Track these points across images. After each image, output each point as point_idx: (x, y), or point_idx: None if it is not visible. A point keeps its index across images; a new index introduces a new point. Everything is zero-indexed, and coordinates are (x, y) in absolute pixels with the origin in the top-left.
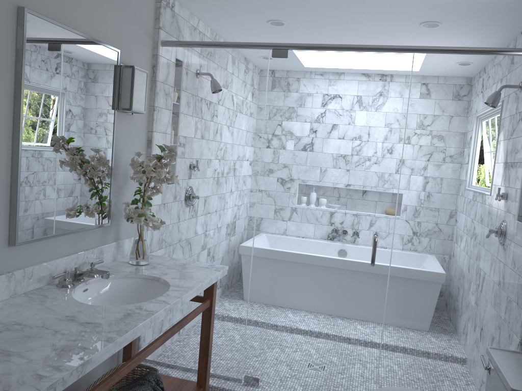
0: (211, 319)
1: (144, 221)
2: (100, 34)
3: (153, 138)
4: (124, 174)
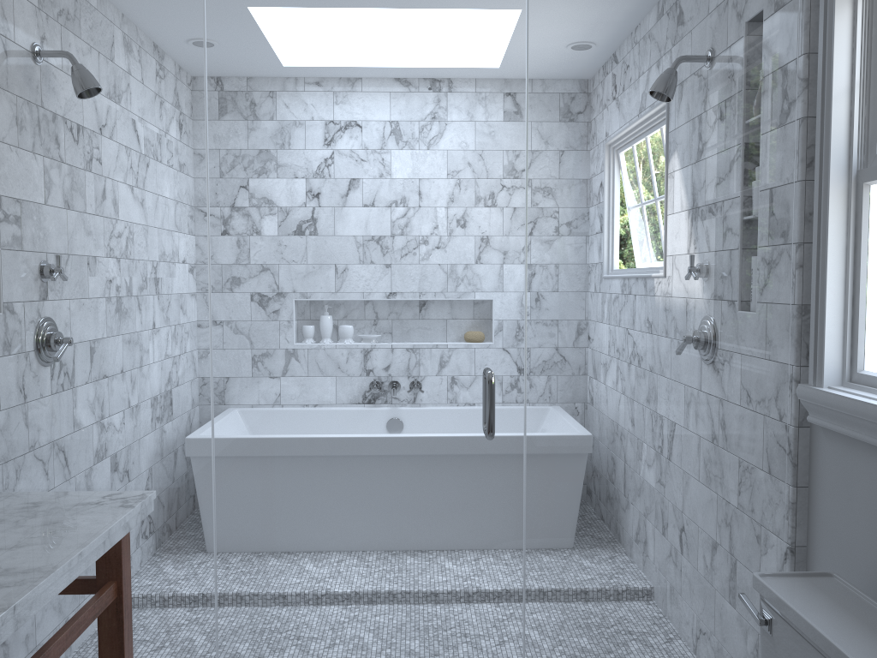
0: (125, 630)
1: None
2: None
3: None
4: None
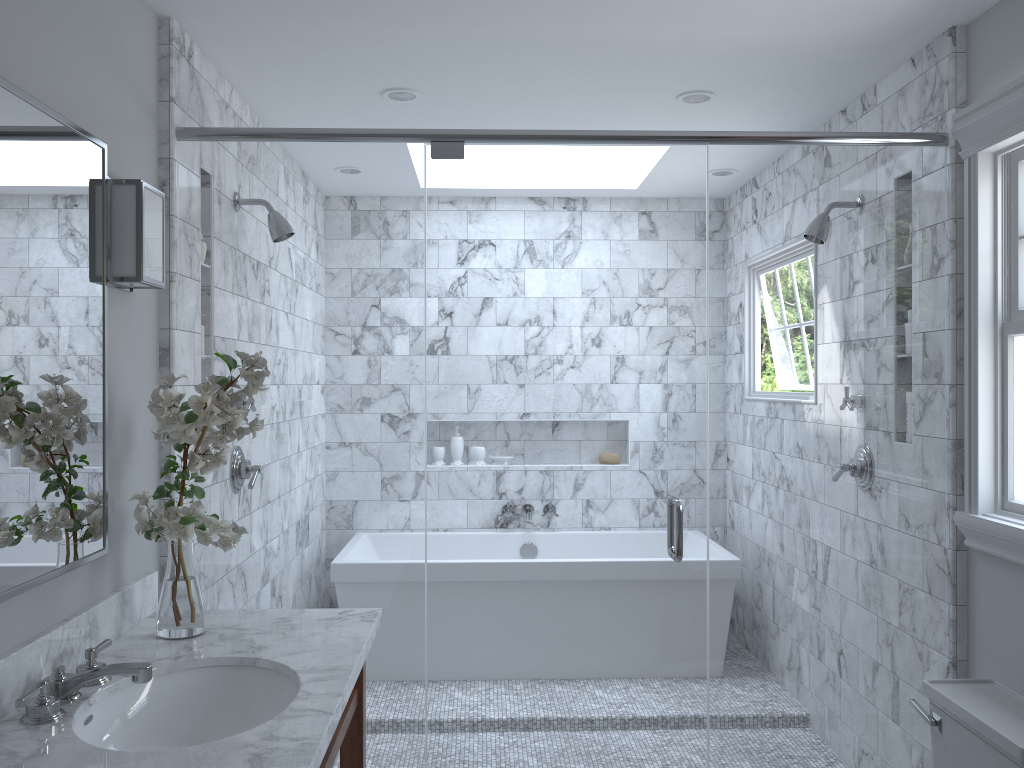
0: (363, 733)
1: (197, 532)
2: (66, 107)
3: (173, 343)
4: (123, 431)
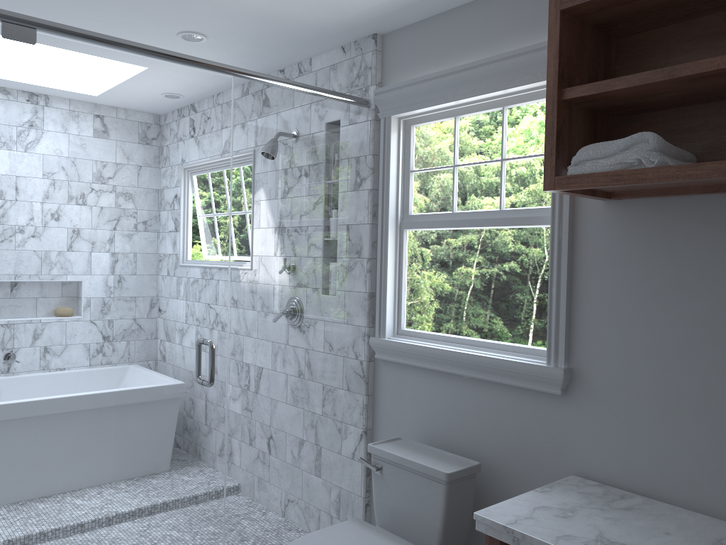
0: None
1: None
2: None
3: None
4: None
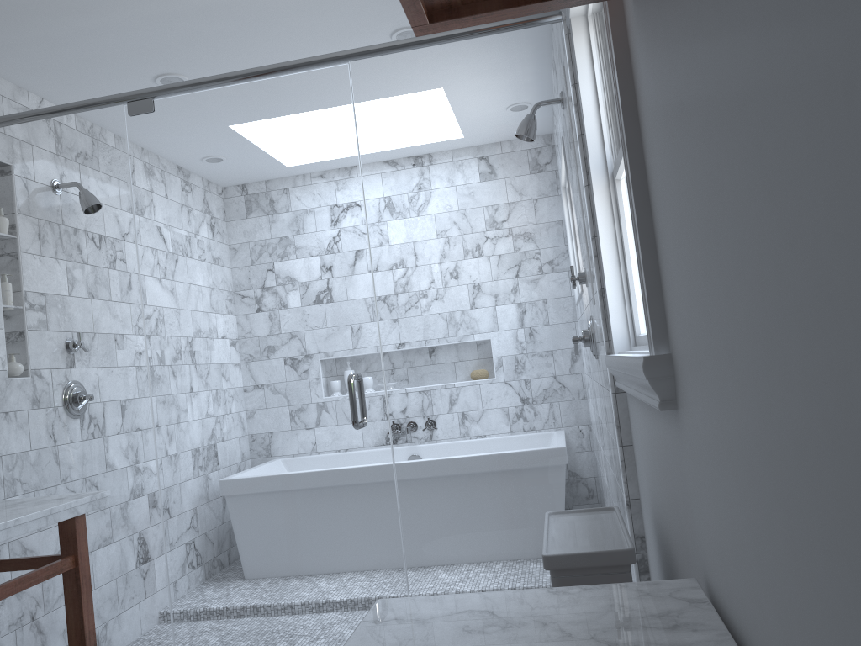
0: (83, 593)
1: None
2: None
3: None
4: None
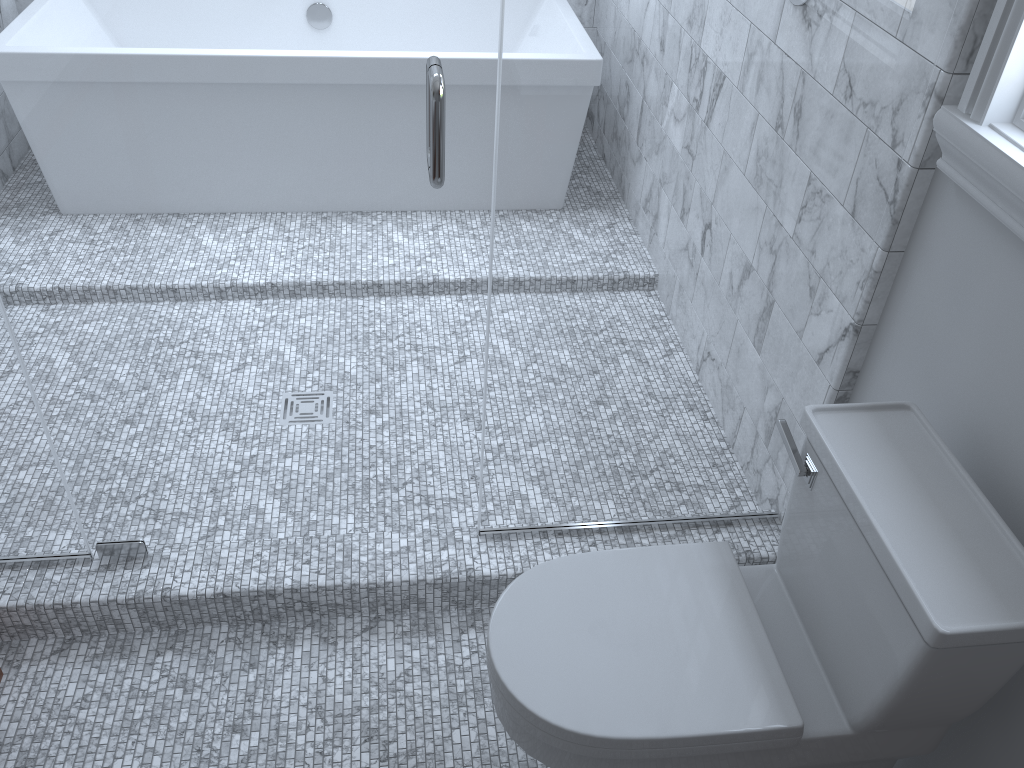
0: None
1: None
2: None
3: None
4: None
